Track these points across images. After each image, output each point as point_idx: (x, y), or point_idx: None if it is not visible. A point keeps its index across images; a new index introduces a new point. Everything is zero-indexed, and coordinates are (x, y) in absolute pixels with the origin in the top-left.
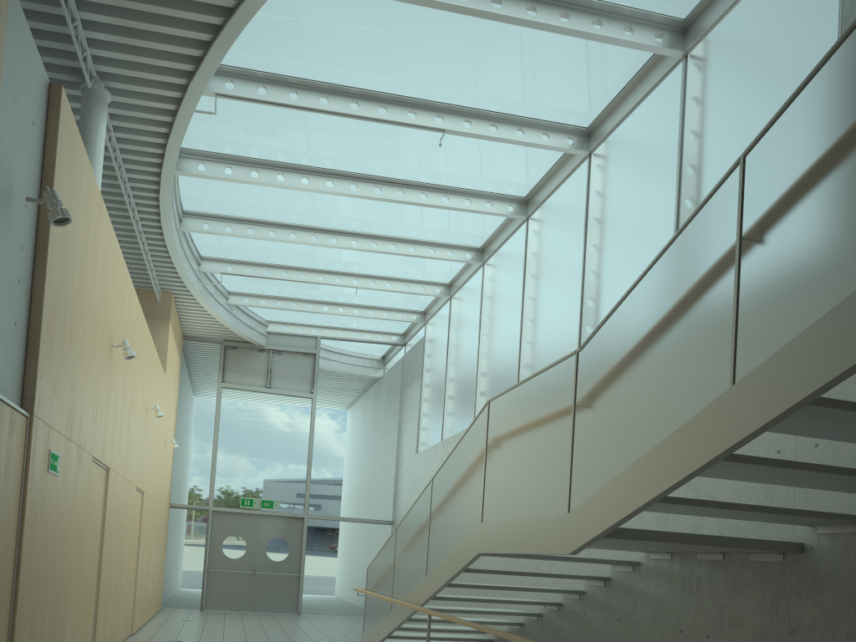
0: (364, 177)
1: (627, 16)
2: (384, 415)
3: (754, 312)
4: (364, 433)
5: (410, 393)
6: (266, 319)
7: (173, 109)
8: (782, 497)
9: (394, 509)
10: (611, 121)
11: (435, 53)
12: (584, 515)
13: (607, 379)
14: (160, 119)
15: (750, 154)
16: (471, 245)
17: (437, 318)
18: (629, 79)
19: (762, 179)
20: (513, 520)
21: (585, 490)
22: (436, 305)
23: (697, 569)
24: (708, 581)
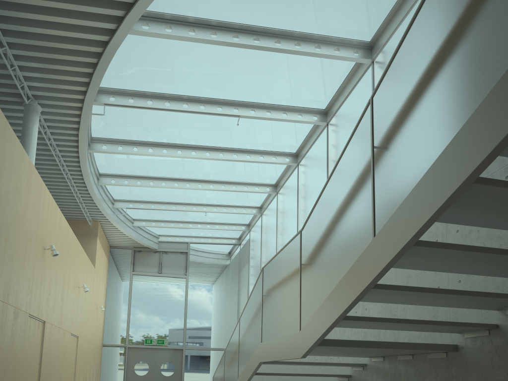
0: (199, 147)
1: (335, 42)
2: (229, 286)
3: (382, 190)
4: (218, 297)
5: (243, 272)
6: (157, 234)
7: (79, 113)
8: (442, 316)
9: None
10: (337, 104)
11: (227, 72)
12: (307, 332)
13: (315, 245)
14: (72, 120)
15: (375, 95)
16: (269, 183)
17: (255, 227)
18: (344, 79)
19: (381, 109)
20: (275, 339)
21: (307, 316)
22: (254, 220)
23: (398, 366)
24: (405, 373)
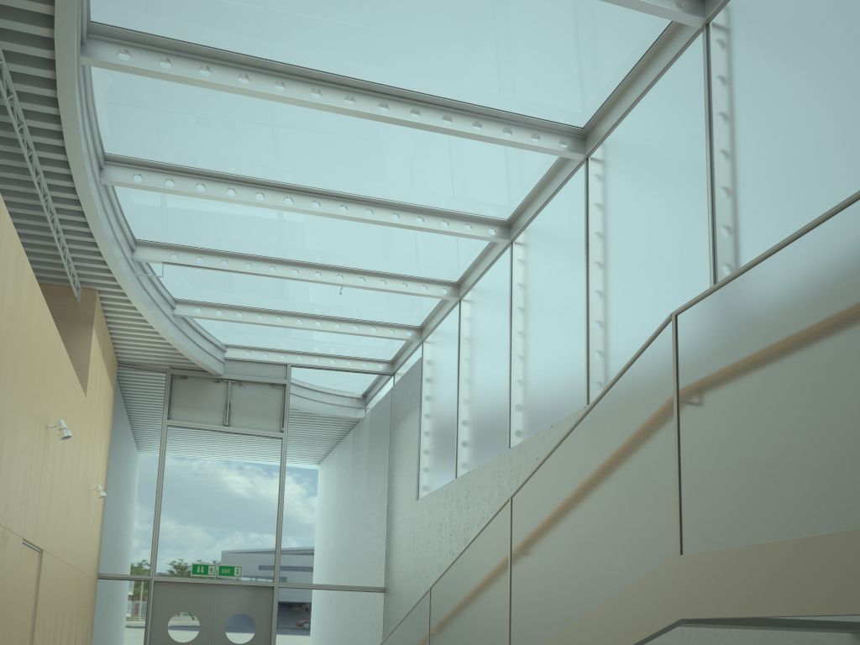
0: (364, 87)
1: None
2: (372, 458)
3: None
4: (348, 480)
5: (405, 428)
6: (223, 343)
7: None
8: None
9: (386, 573)
10: None
11: None
12: None
13: None
14: None
15: None
16: (496, 217)
17: (440, 330)
18: None
19: None
20: (832, 534)
21: None
22: (438, 315)
23: None
24: None
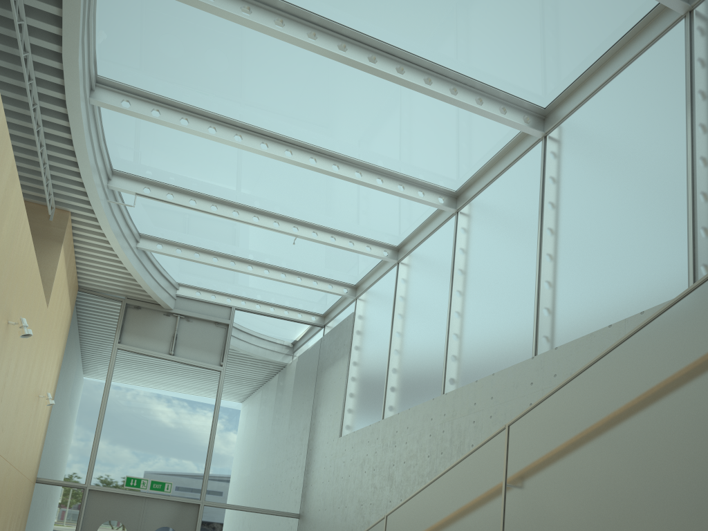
0: (357, 38)
1: None
2: (298, 397)
3: None
4: (275, 414)
5: (332, 373)
6: (177, 281)
7: None
8: None
9: (302, 500)
10: None
11: None
12: None
13: None
14: None
15: None
16: (446, 187)
17: (375, 288)
18: None
19: None
20: None
21: None
22: (375, 275)
23: None
24: None
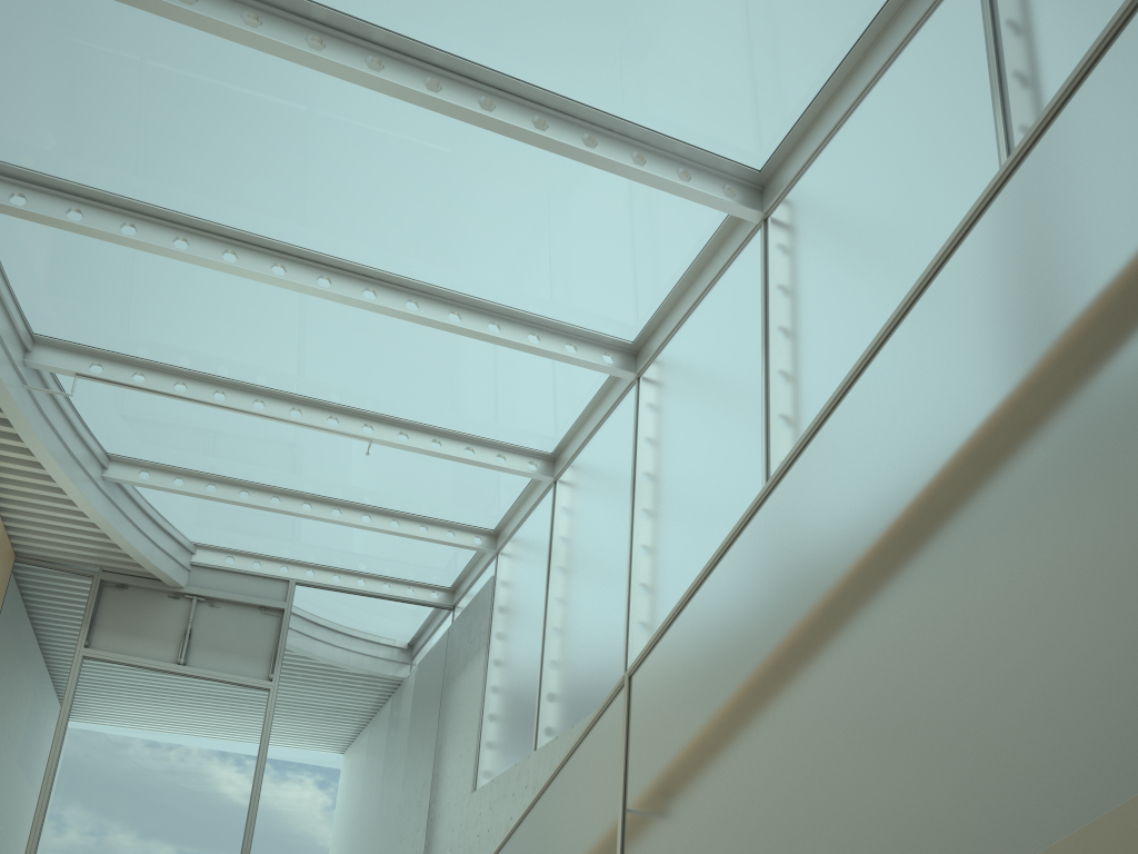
0: (401, 48)
1: None
2: (410, 730)
3: None
4: (369, 761)
5: (463, 683)
6: (191, 540)
7: None
8: None
9: None
10: None
11: None
12: None
13: None
14: None
15: None
16: (615, 336)
17: (524, 530)
18: None
19: None
20: None
21: None
22: (522, 509)
23: None
24: None
